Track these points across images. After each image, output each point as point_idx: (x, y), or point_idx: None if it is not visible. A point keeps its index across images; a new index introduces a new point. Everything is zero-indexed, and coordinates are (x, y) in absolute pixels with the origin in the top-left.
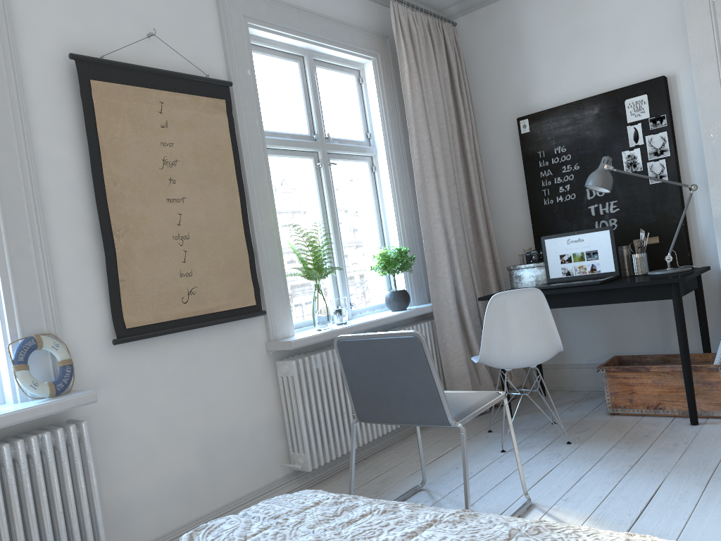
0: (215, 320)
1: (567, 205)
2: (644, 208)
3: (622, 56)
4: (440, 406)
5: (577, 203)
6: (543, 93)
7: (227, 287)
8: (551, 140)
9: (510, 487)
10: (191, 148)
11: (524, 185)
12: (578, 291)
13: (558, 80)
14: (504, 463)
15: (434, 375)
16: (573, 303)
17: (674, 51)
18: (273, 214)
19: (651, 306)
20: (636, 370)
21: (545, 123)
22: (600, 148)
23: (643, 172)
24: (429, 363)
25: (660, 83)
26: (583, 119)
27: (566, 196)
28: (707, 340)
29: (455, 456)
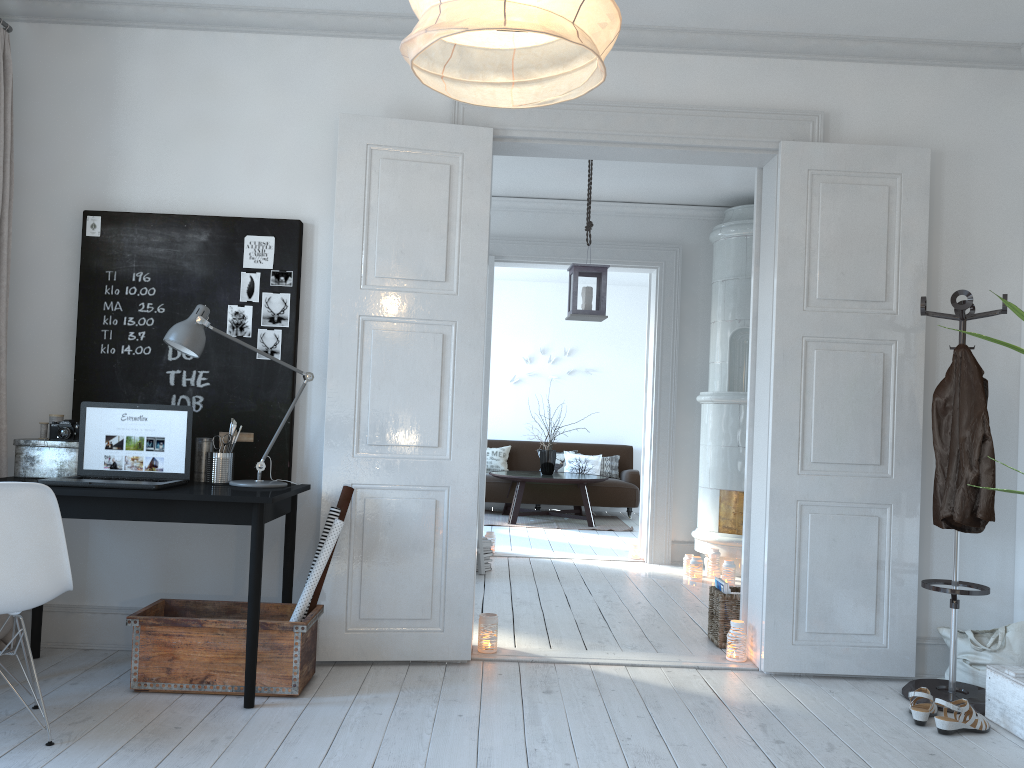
0: None
1: (137, 361)
2: (244, 390)
3: (253, 176)
4: None
5: (152, 363)
6: (133, 187)
7: None
8: (132, 259)
9: None
10: None
11: (75, 315)
12: (120, 497)
13: (159, 176)
14: None
15: None
16: (109, 515)
17: (318, 194)
18: None
19: (229, 529)
20: (186, 624)
21: (127, 232)
22: (201, 291)
23: (251, 340)
24: None
25: (294, 228)
26: (184, 243)
27: (137, 348)
28: (290, 585)
29: None
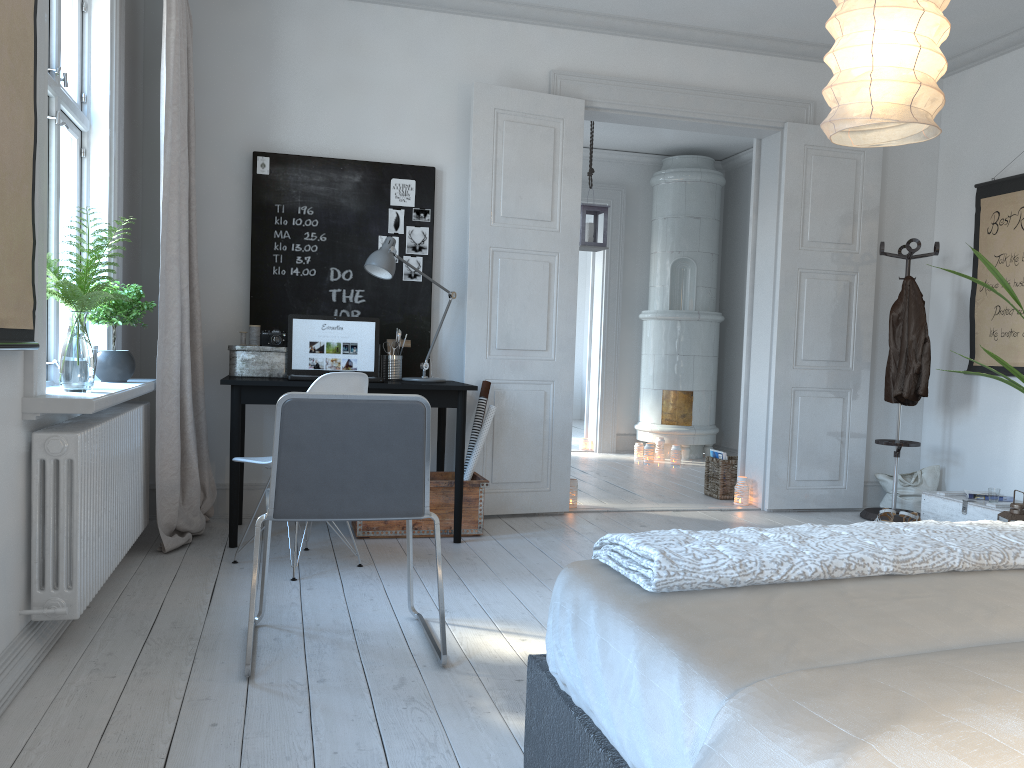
0: (5, 342)
1: (304, 281)
2: (393, 305)
3: (392, 128)
4: (421, 492)
5: (317, 283)
6: (292, 132)
7: (14, 288)
8: (297, 195)
9: (367, 609)
10: (8, 22)
11: (244, 241)
12: None
13: (313, 124)
14: (319, 590)
15: (428, 453)
16: None
17: (445, 145)
18: (46, 182)
19: None
20: None
21: (292, 171)
22: (356, 224)
23: (398, 265)
24: (426, 436)
25: (430, 174)
26: (341, 183)
27: (304, 271)
28: (444, 458)
29: (235, 590)
